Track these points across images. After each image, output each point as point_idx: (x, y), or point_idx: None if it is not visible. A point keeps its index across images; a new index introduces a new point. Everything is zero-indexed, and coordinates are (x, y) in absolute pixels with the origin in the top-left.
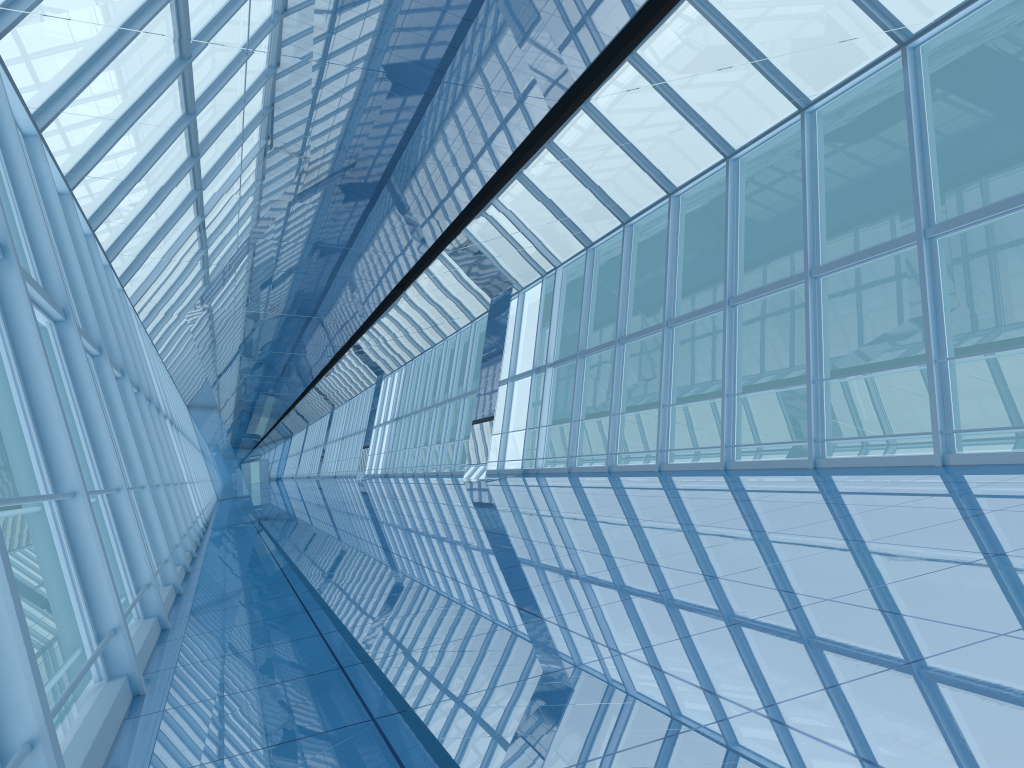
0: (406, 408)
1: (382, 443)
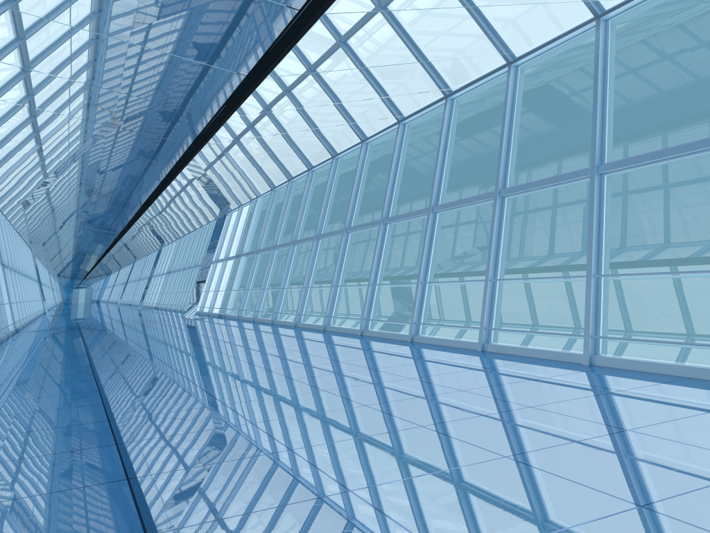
0: (175, 266)
1: (157, 287)
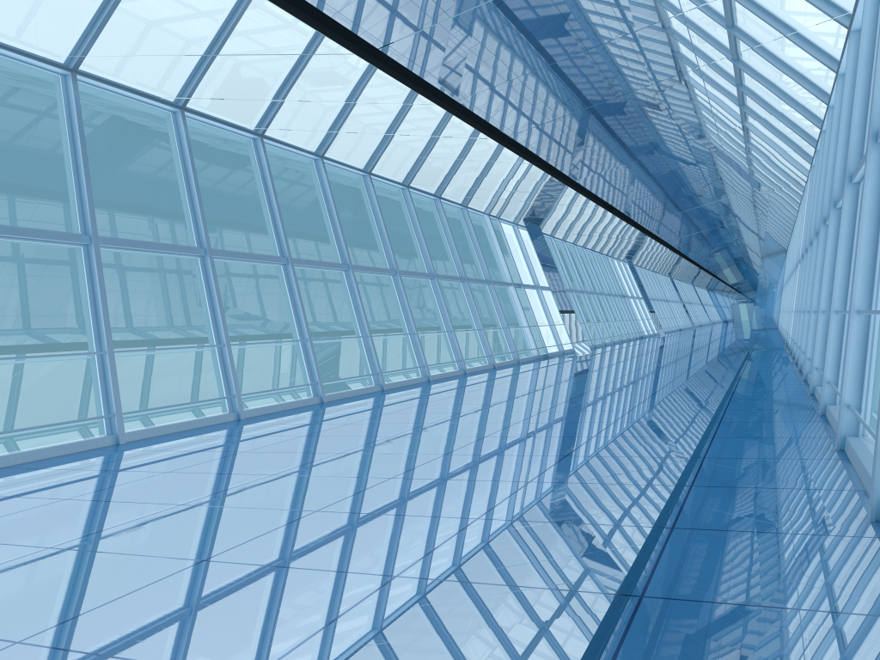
0: None
1: None
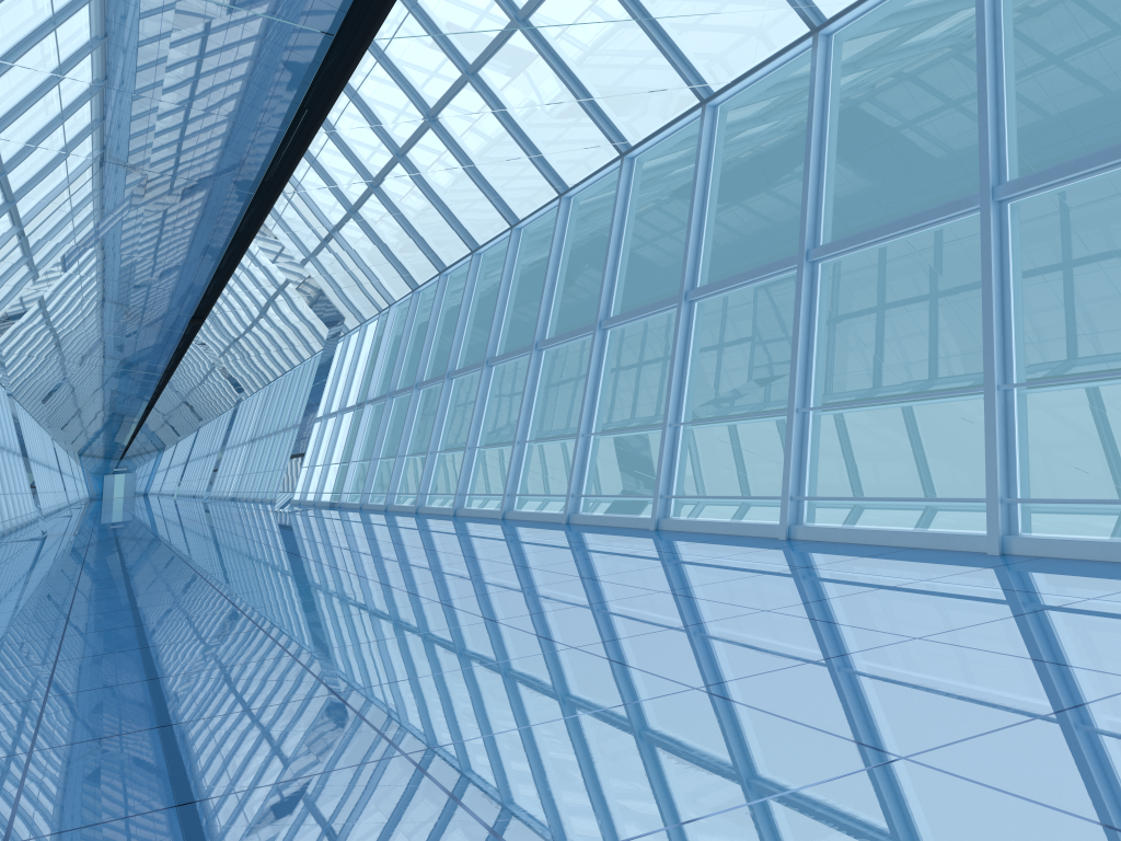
0: (262, 430)
1: (233, 465)
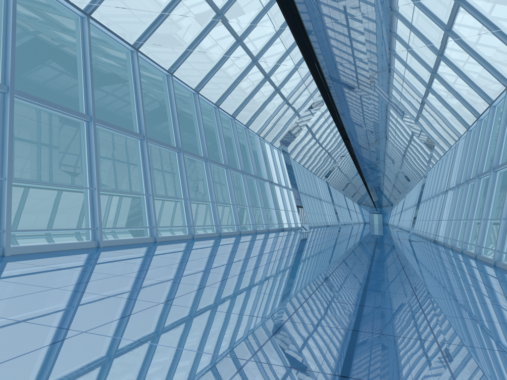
0: None
1: (407, 215)
